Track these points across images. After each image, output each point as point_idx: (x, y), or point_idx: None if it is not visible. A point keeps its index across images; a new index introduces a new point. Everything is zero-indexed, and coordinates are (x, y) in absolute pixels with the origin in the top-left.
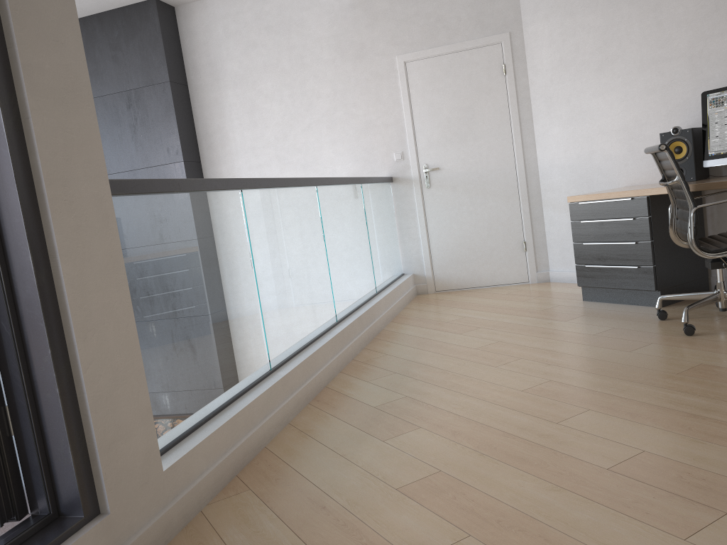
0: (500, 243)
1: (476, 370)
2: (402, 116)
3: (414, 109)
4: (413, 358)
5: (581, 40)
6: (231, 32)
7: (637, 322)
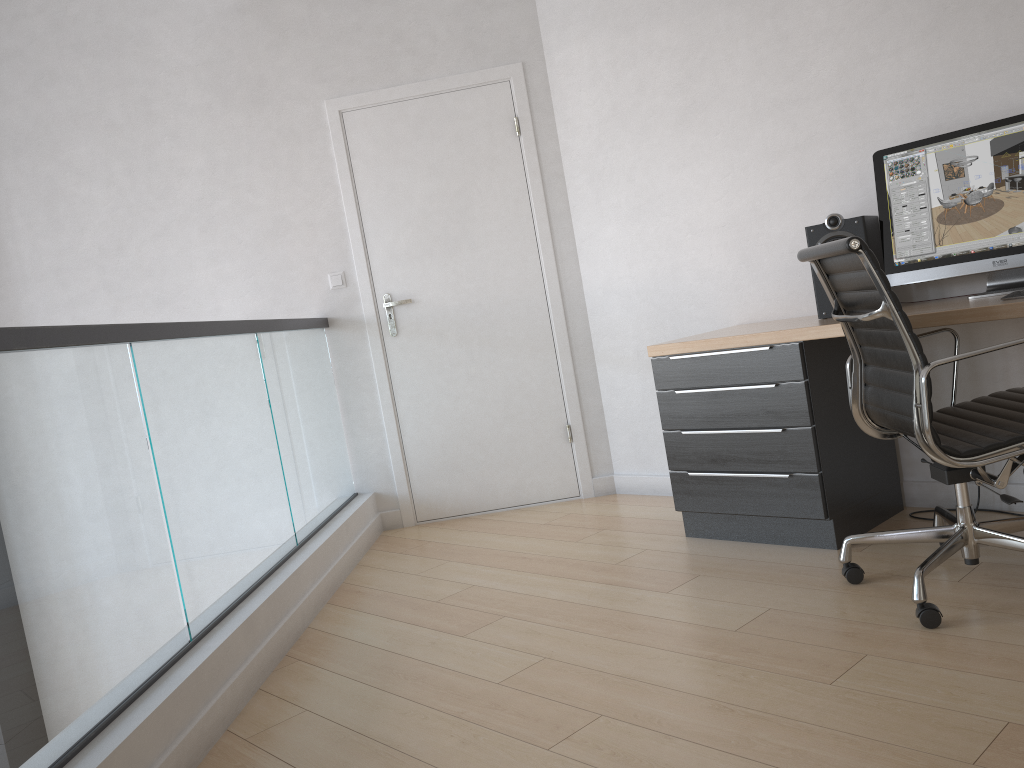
0: (528, 430)
1: (504, 765)
2: (341, 208)
3: (361, 196)
4: (362, 722)
5: (647, 73)
6: (4, 52)
7: (810, 591)
